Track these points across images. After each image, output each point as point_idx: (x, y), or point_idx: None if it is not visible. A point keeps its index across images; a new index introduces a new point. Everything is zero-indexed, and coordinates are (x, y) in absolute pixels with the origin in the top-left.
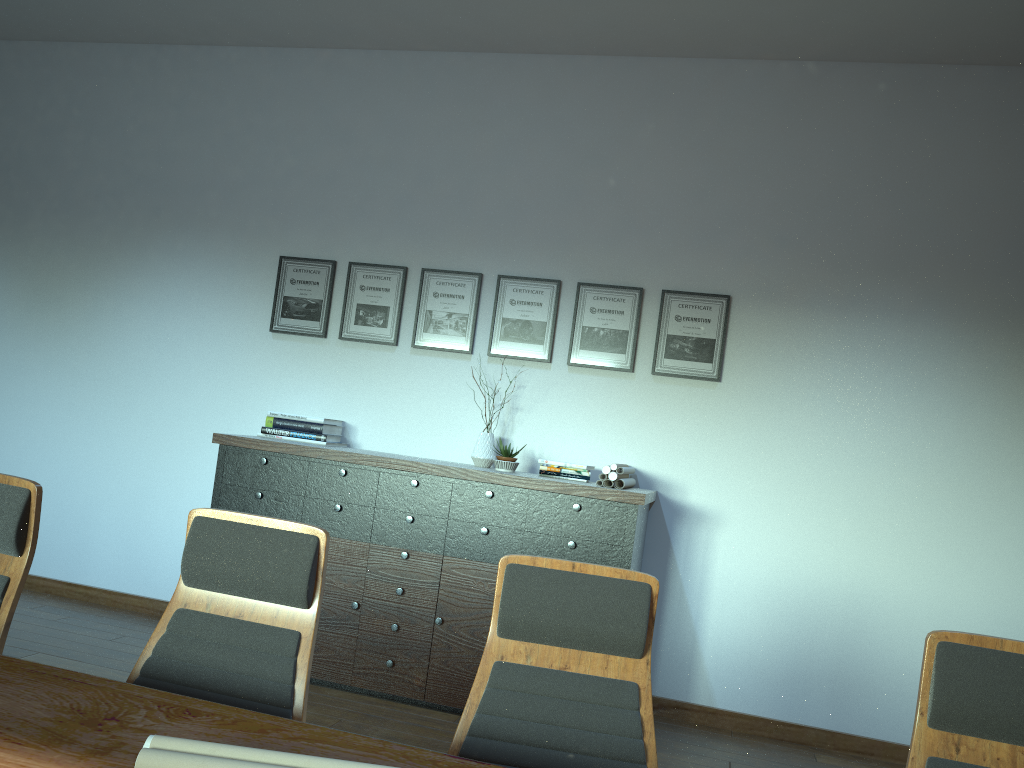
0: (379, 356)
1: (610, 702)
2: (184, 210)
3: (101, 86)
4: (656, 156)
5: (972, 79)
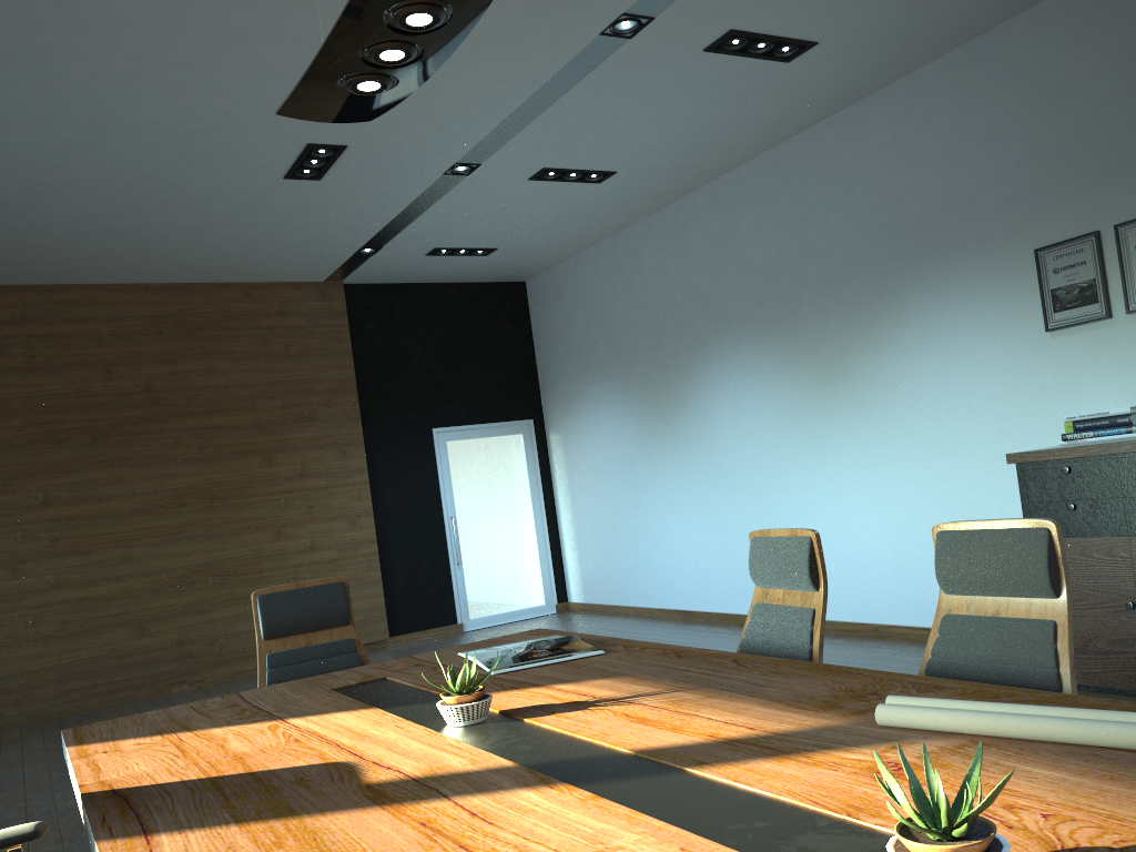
0: None
1: None
2: (926, 243)
3: (824, 163)
4: None
5: None
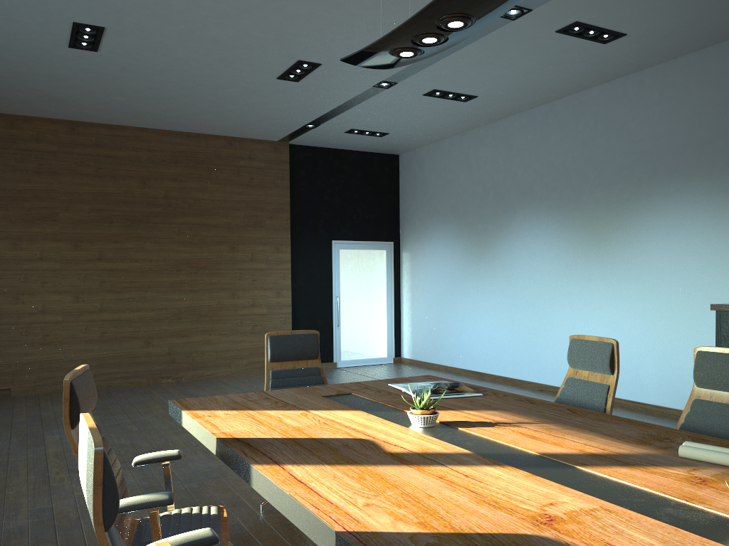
0: None
1: None
2: (672, 166)
3: (611, 107)
4: None
5: None
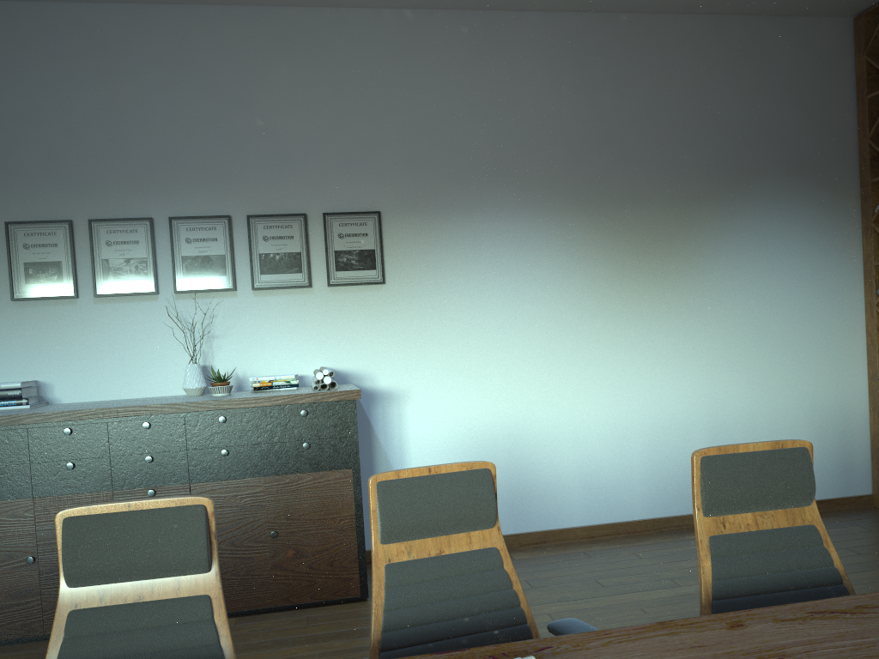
0: (61, 311)
1: (482, 568)
2: None
3: None
4: (294, 96)
5: (527, 22)
